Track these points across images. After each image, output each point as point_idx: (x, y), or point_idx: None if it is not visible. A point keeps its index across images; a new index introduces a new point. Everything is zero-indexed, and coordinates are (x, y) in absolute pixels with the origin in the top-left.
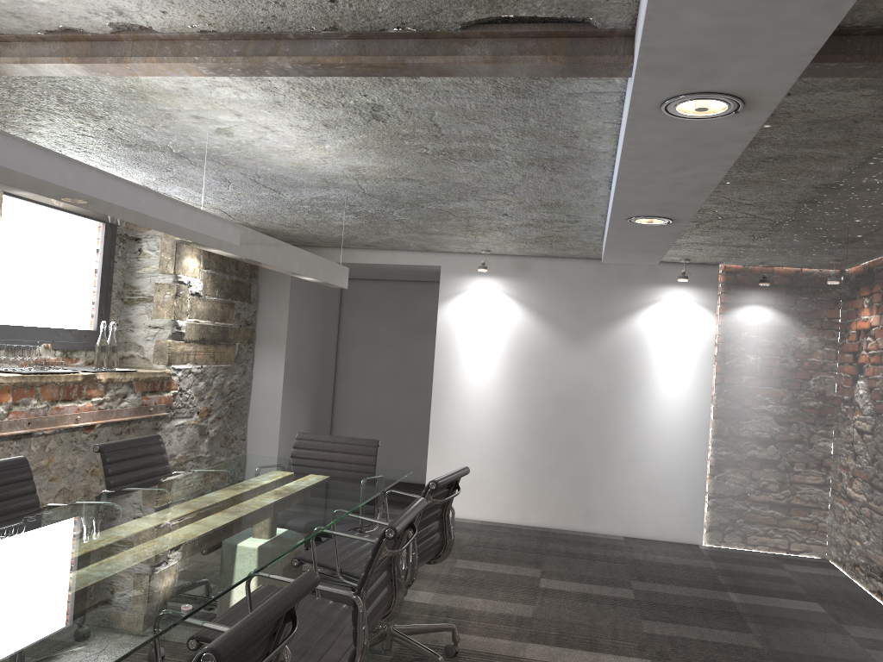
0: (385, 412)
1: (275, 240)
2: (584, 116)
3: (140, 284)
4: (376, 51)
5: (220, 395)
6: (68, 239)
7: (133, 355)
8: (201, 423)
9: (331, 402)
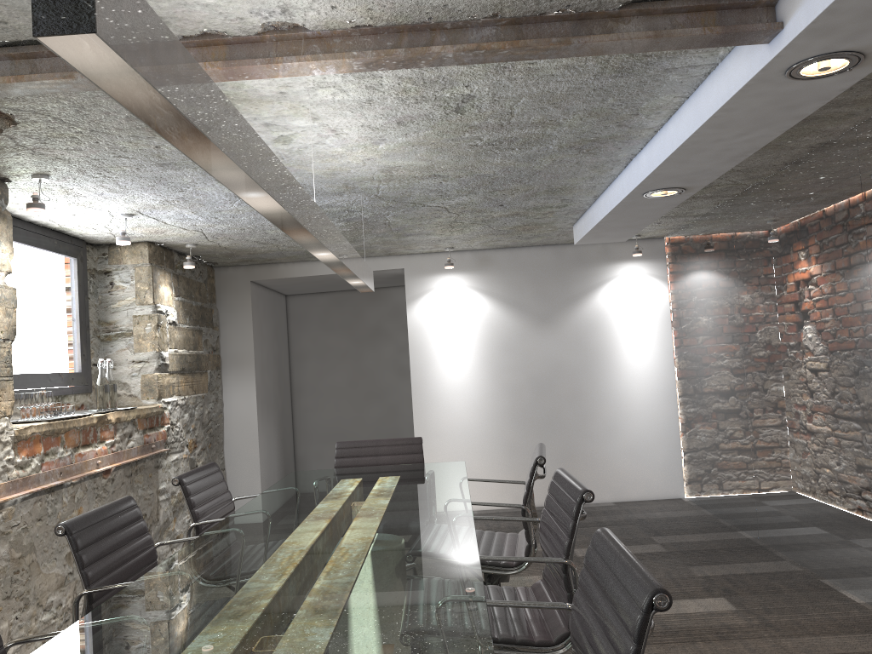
0: (347, 423)
1: (348, 242)
2: (661, 92)
3: (117, 319)
4: (534, 34)
5: (201, 425)
6: (46, 277)
7: (118, 394)
8: (191, 456)
9: (291, 421)
